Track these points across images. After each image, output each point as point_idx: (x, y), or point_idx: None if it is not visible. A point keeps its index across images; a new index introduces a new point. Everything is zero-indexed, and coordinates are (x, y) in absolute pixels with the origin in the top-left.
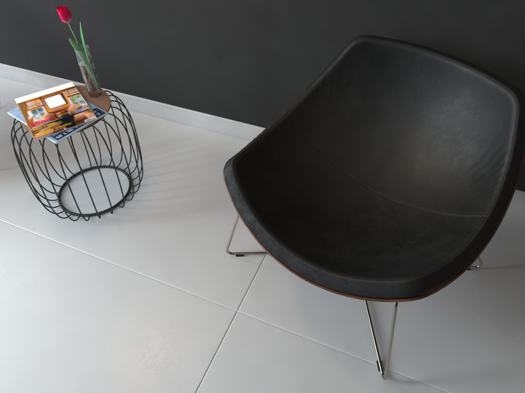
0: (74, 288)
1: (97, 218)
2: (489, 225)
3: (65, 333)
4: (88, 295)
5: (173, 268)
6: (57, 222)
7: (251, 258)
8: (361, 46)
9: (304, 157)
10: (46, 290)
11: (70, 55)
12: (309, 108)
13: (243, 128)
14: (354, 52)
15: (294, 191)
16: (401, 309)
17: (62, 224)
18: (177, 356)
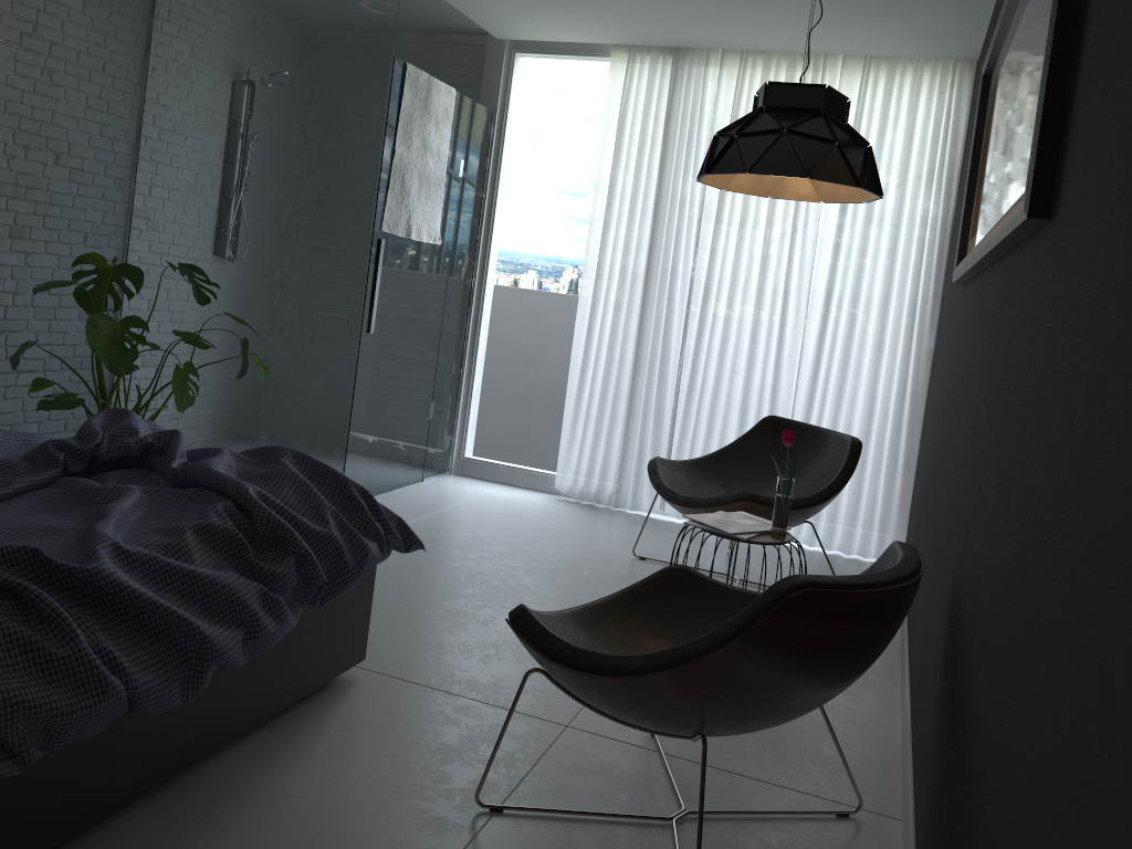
0: None
1: None
2: (614, 660)
3: None
4: None
5: None
6: None
7: (649, 741)
8: (889, 551)
9: None
10: None
11: None
12: None
13: (905, 731)
14: (883, 558)
15: None
16: (587, 847)
17: None
18: (508, 691)
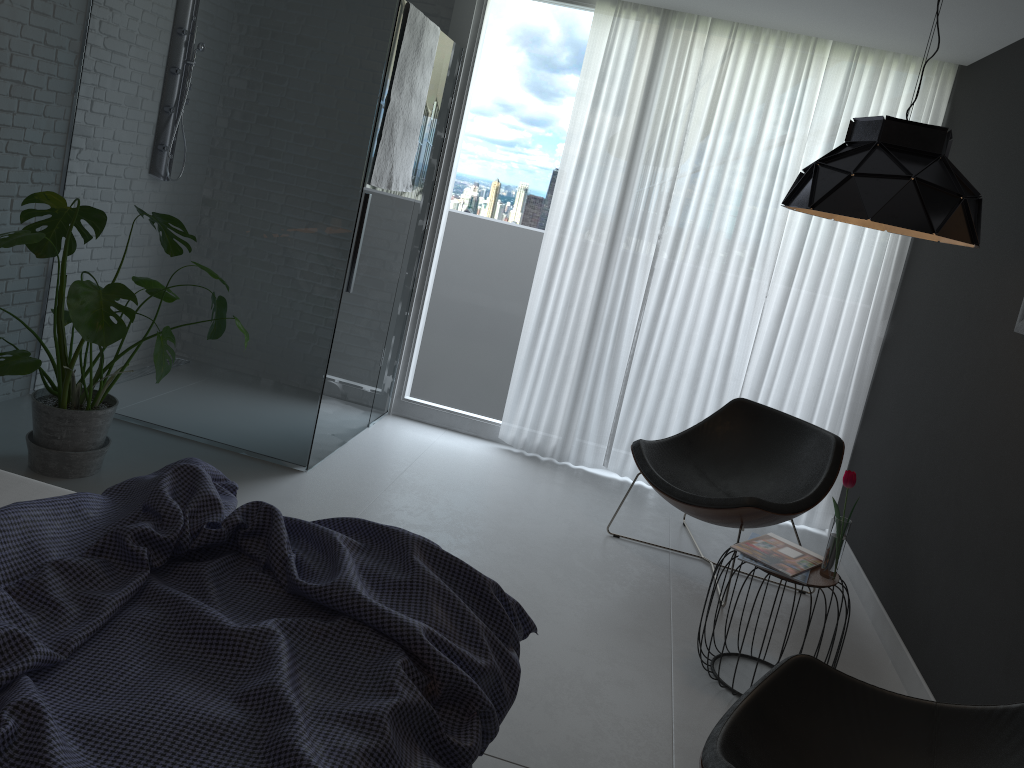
0: (627, 680)
1: (719, 686)
2: None
3: (581, 681)
4: (627, 691)
5: (696, 753)
6: (694, 658)
7: None
8: None
9: (902, 760)
10: (615, 663)
11: (907, 590)
12: (970, 725)
13: None
14: None
15: (838, 759)
16: None
17: (693, 662)
18: (594, 762)
